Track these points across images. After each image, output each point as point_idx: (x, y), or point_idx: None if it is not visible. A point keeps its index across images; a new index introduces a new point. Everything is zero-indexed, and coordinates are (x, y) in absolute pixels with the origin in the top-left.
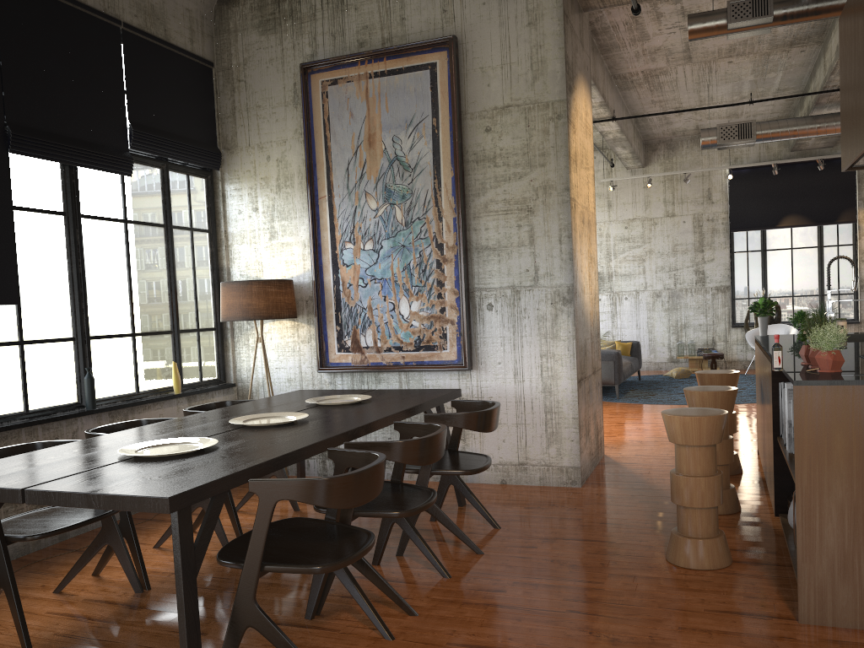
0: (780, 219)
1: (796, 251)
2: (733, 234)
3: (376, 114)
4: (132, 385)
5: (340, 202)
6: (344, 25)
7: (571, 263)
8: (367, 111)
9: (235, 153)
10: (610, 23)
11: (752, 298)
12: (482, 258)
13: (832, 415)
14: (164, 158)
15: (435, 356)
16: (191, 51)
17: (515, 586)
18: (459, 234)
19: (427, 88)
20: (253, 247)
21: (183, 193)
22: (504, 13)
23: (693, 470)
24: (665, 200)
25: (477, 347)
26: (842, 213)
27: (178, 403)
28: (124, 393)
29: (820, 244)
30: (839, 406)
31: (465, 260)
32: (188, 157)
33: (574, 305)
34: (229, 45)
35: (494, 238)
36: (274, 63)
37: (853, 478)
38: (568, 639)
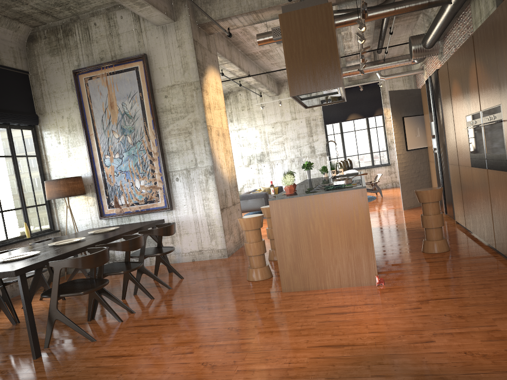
0: (347, 116)
1: (357, 131)
2: (326, 126)
3: (113, 92)
4: (4, 236)
5: (100, 136)
6: (92, 50)
7: (211, 155)
8: (108, 91)
9: (45, 115)
10: (233, 33)
11: (339, 157)
12: (171, 157)
13: (283, 210)
14: (7, 123)
15: (155, 205)
16: (16, 68)
17: (179, 297)
18: (158, 146)
19: (135, 78)
20: (60, 161)
21: (20, 139)
22: (167, 42)
23: (251, 240)
24: (290, 111)
25: (173, 198)
26: (376, 110)
27: (29, 242)
28: (0, 240)
29: (368, 127)
30: (285, 206)
31: (162, 158)
32: (20, 121)
33: (214, 174)
34: (35, 62)
35: (175, 147)
36: (60, 70)
37: (293, 233)
38: (192, 310)
